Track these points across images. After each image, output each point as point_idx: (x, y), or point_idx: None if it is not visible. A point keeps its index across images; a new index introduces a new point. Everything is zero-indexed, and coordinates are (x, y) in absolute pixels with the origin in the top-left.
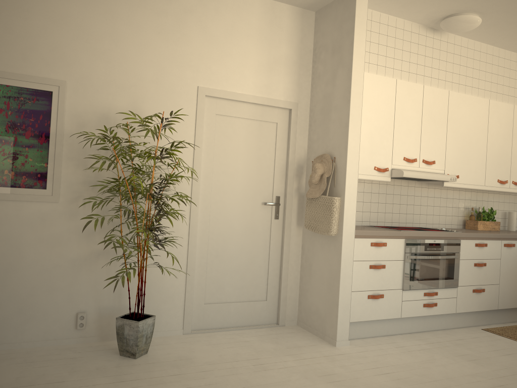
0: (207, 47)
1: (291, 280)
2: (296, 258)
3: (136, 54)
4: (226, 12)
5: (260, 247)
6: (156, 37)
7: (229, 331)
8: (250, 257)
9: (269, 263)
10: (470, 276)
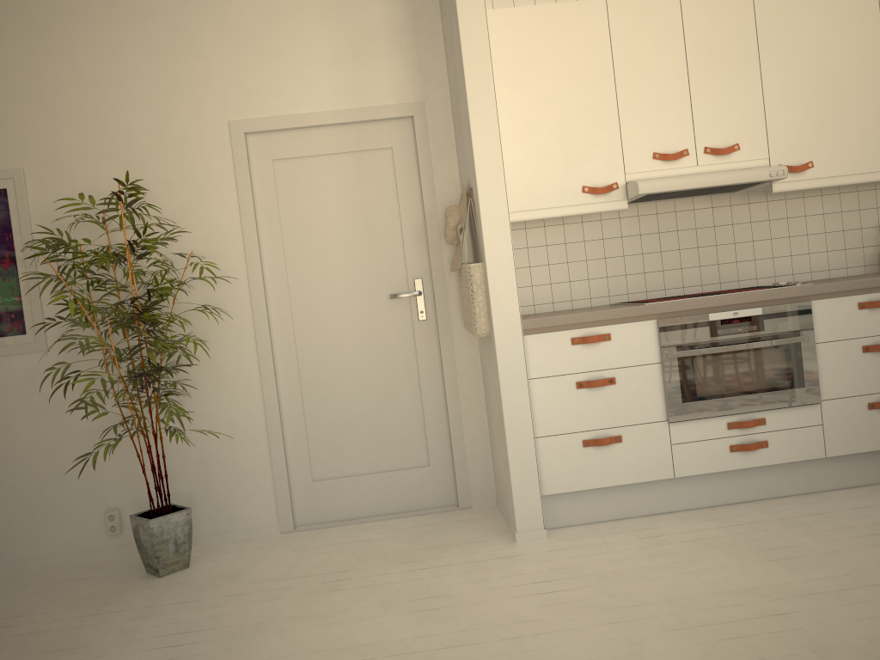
0: (233, 50)
1: (469, 425)
2: (473, 386)
3: (118, 97)
4: None
5: (401, 374)
6: (144, 60)
7: (362, 523)
8: (384, 394)
9: (422, 401)
10: (856, 374)
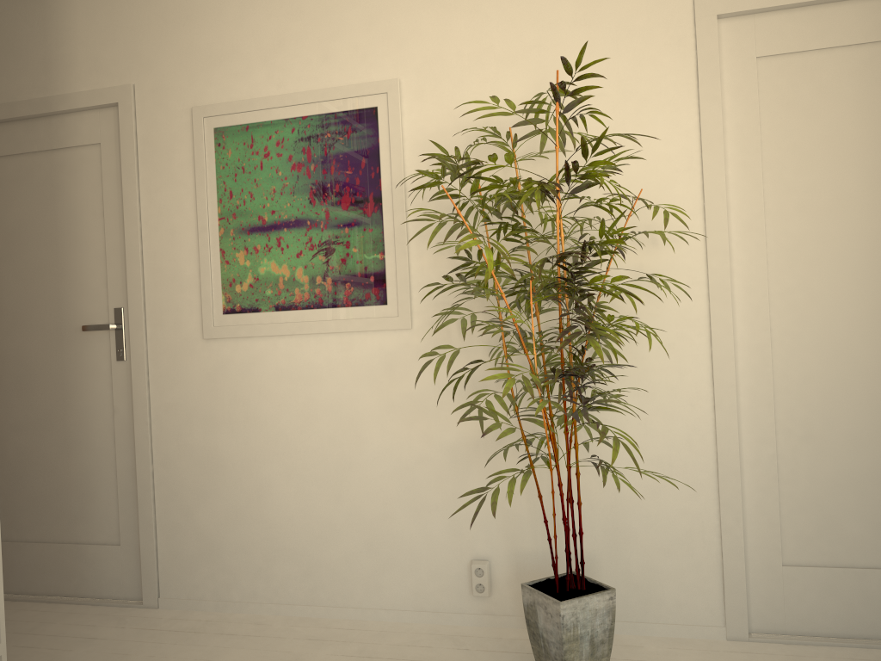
0: None
1: None
2: None
3: None
4: None
5: None
6: None
7: (869, 649)
8: None
9: None
10: None
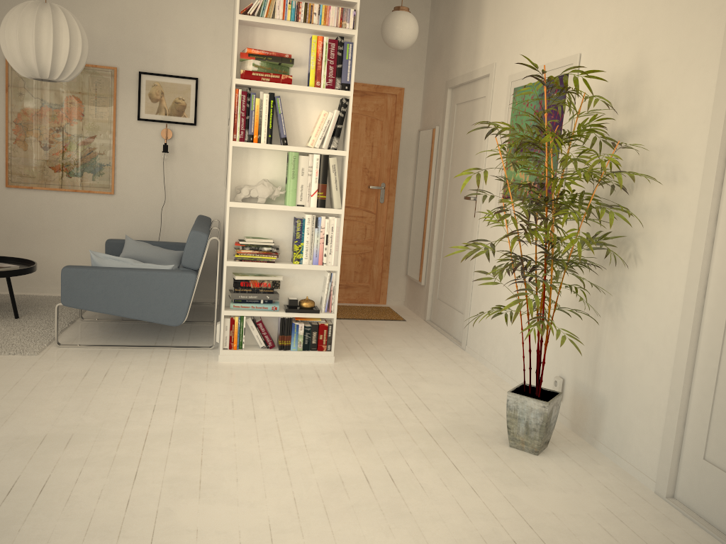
0: None
1: None
2: None
3: None
4: None
5: None
6: None
7: None
8: None
9: None
10: None
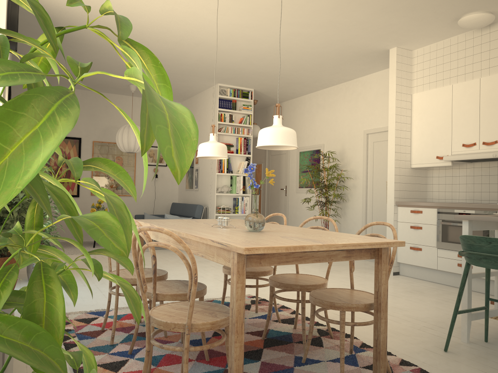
0: (367, 108)
1: None
2: None
3: (342, 124)
4: (374, 86)
5: None
6: (348, 113)
7: None
8: None
9: None
10: None
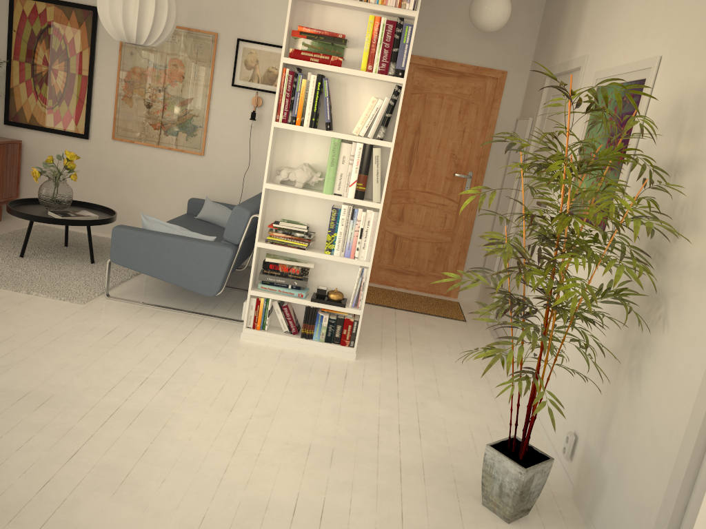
0: None
1: None
2: None
3: None
4: None
5: None
6: None
7: None
8: None
9: None
10: None
